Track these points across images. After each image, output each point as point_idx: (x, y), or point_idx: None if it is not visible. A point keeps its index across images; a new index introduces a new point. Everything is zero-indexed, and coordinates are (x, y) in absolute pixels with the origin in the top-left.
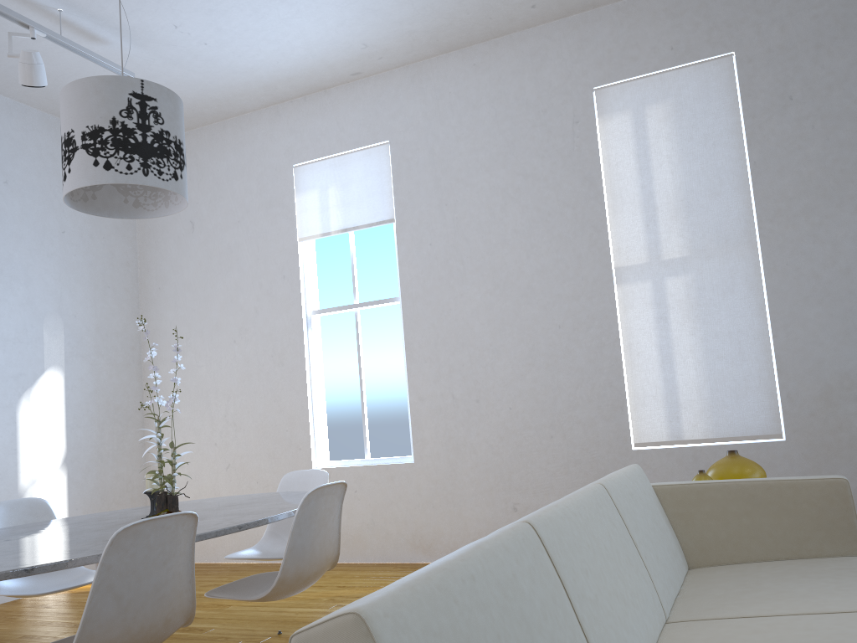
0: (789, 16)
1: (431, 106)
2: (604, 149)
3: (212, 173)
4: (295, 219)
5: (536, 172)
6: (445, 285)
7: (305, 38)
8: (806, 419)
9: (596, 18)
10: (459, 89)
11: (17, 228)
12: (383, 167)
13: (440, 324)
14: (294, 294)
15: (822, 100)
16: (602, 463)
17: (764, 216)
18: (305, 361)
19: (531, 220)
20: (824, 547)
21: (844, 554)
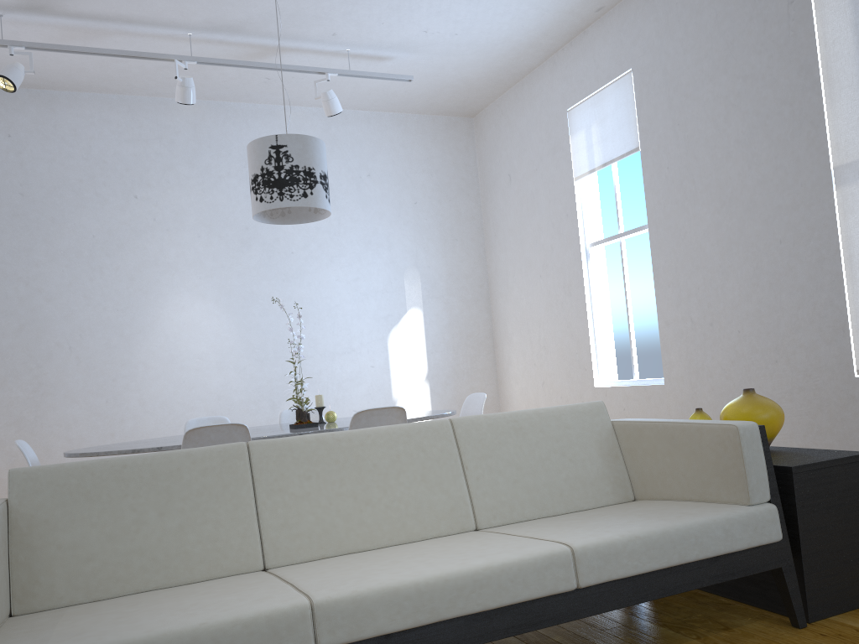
0: None
1: (662, 23)
2: (820, 27)
3: (518, 129)
4: (570, 161)
5: (753, 72)
6: (681, 208)
7: (527, 2)
8: None
9: None
10: None
11: (379, 208)
12: (628, 97)
13: (678, 248)
14: (574, 230)
15: None
16: (824, 391)
17: None
18: (584, 291)
19: (750, 127)
20: (721, 493)
21: (736, 502)
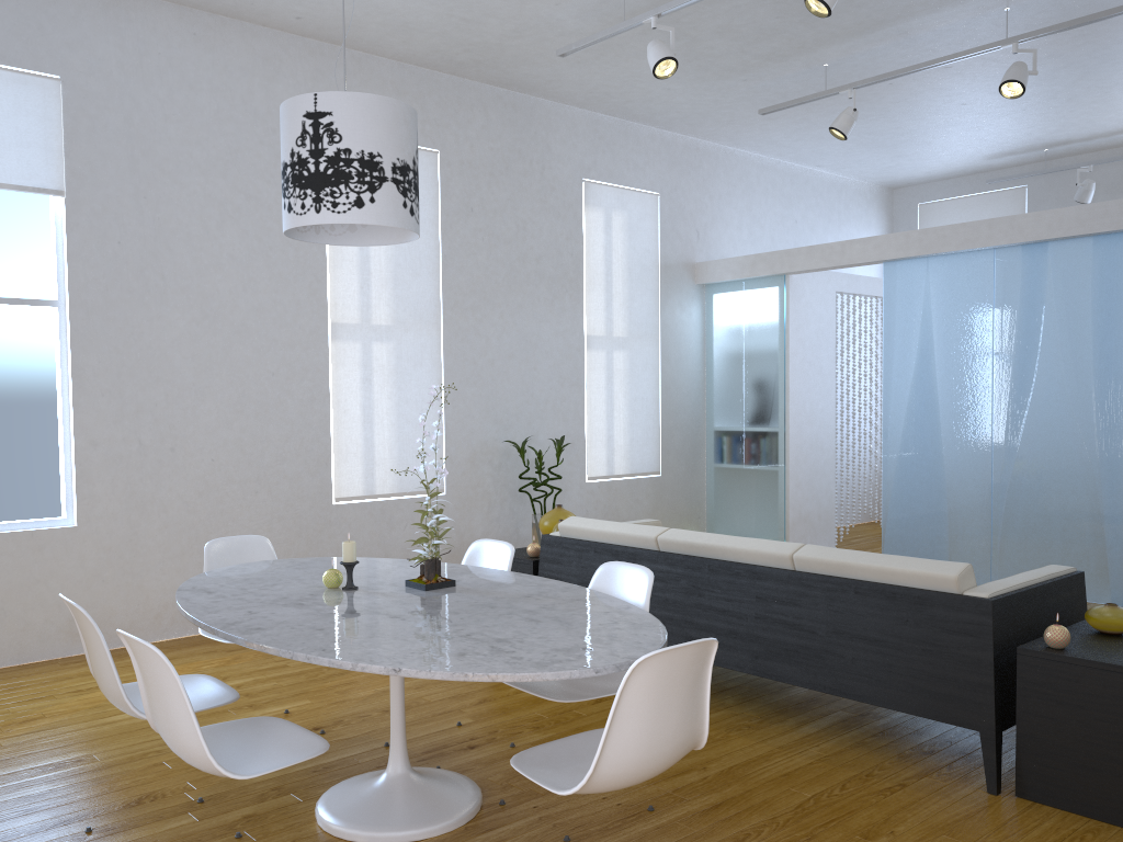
0: (477, 139)
1: (131, 59)
2: None
3: None
4: None
5: (260, 197)
6: (138, 301)
7: None
8: (459, 477)
9: (333, 55)
10: (172, 55)
11: None
12: (50, 112)
13: (128, 349)
14: None
15: (490, 220)
16: (305, 518)
17: (447, 304)
18: None
19: (250, 249)
20: None
21: None
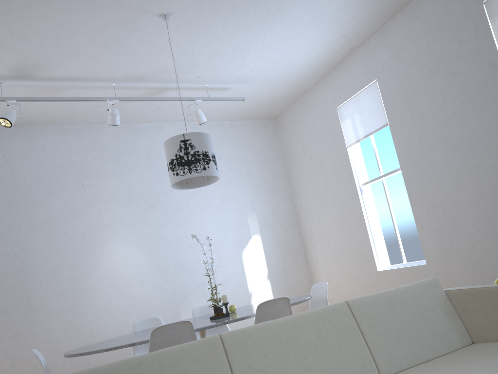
0: None
1: (393, 51)
2: None
3: (306, 123)
4: (343, 136)
5: (458, 71)
6: (421, 156)
7: (311, 47)
8: None
9: None
10: (404, 35)
11: (228, 177)
12: (376, 95)
13: (423, 179)
14: (350, 177)
15: None
16: None
17: None
18: (362, 212)
19: (461, 102)
20: None
21: None
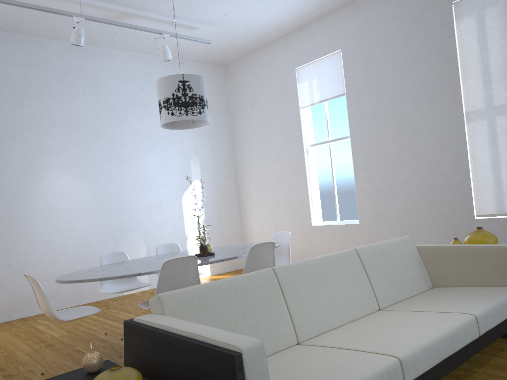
0: None
1: (361, 27)
2: (459, 40)
3: (259, 77)
4: (297, 97)
5: (419, 59)
6: (372, 128)
7: (288, 5)
8: None
9: None
10: (376, 14)
11: None
12: (338, 65)
13: (370, 150)
14: (299, 137)
15: None
16: (457, 226)
17: None
18: (306, 171)
19: (416, 88)
20: (498, 281)
21: None
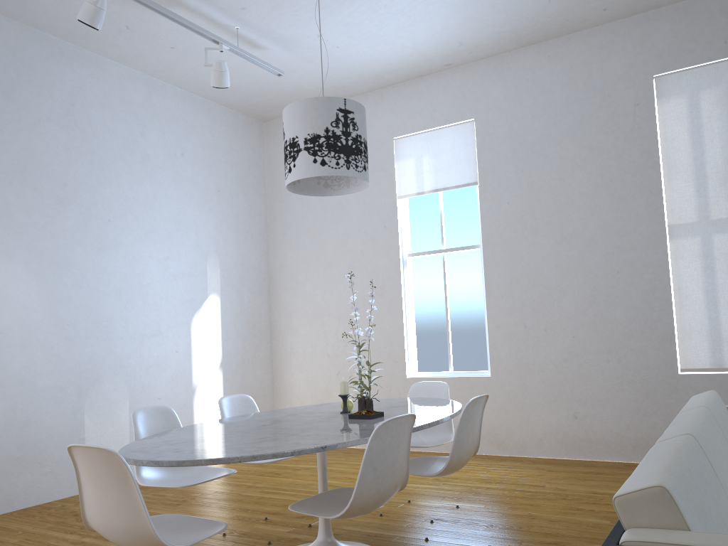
0: None
1: (511, 91)
2: (661, 127)
3: None
4: (394, 181)
5: (600, 146)
6: (520, 236)
7: (415, 40)
8: None
9: (657, 16)
10: (535, 76)
11: (190, 189)
12: (469, 140)
13: (515, 267)
14: (393, 240)
15: None
16: (651, 383)
17: None
18: (401, 293)
19: (595, 185)
20: None
21: None
